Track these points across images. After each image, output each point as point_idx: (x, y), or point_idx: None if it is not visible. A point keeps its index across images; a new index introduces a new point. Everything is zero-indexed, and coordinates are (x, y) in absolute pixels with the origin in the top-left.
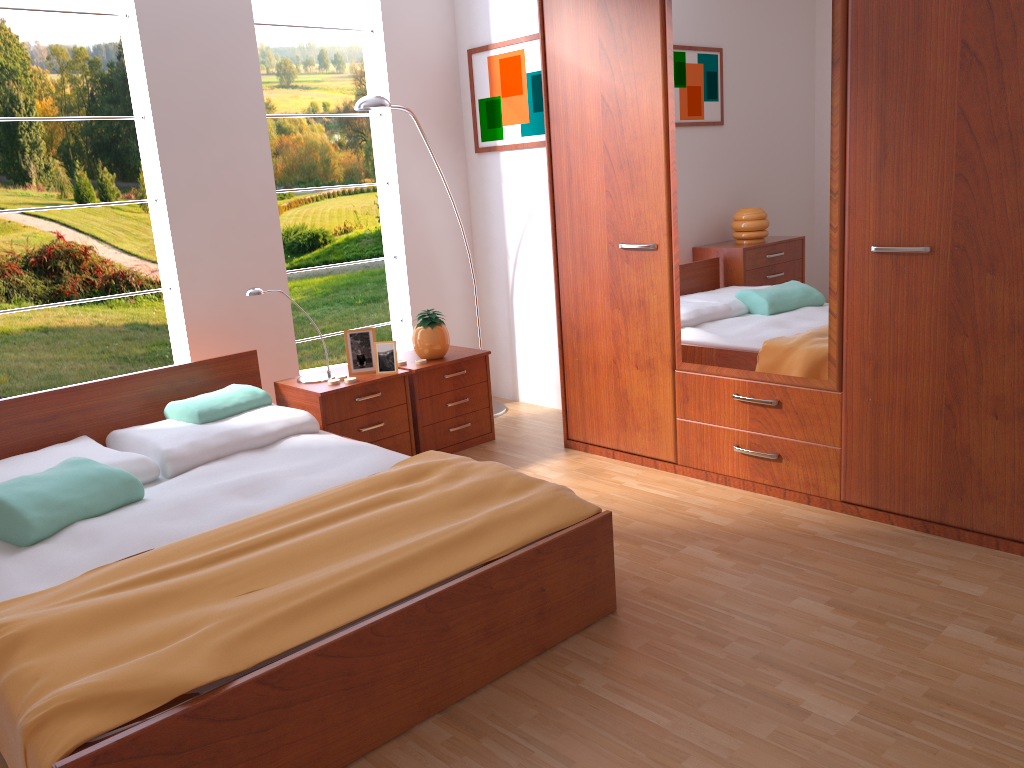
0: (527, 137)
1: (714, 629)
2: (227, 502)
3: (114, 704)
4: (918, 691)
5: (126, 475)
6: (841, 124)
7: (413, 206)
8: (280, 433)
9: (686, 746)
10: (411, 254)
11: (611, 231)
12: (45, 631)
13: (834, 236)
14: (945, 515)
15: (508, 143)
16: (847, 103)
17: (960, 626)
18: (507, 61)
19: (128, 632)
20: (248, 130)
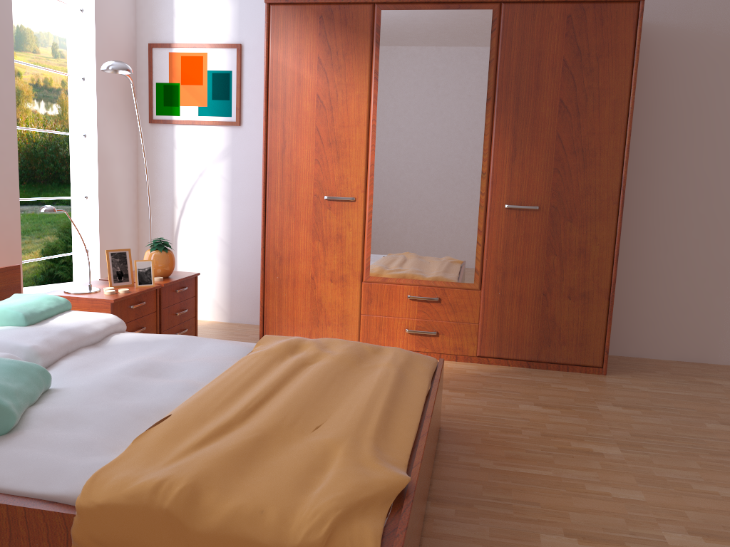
0: (204, 117)
1: (503, 426)
2: (152, 381)
3: (366, 508)
4: (627, 434)
5: (37, 366)
6: (490, 134)
7: (105, 157)
8: (106, 331)
9: (576, 481)
10: (102, 196)
11: (317, 187)
12: (208, 479)
13: (482, 198)
14: (540, 356)
15: (184, 119)
16: (494, 123)
17: (601, 405)
18: (189, 59)
19: (275, 467)
20: (0, 67)
